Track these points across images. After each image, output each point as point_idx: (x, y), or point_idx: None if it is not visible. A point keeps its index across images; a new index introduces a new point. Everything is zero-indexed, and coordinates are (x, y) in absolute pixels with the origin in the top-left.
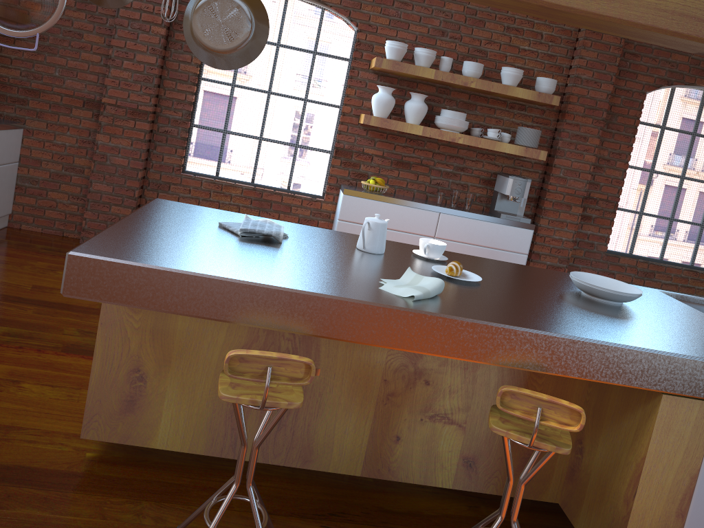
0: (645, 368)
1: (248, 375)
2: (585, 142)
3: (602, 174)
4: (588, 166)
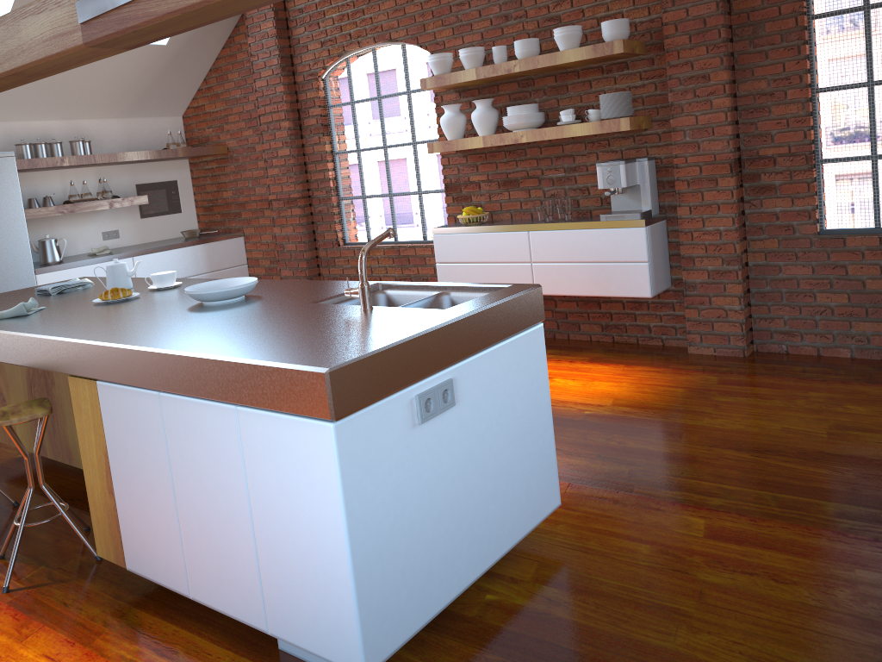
0: (49, 353)
1: None
2: (708, 82)
3: (770, 117)
4: (722, 114)
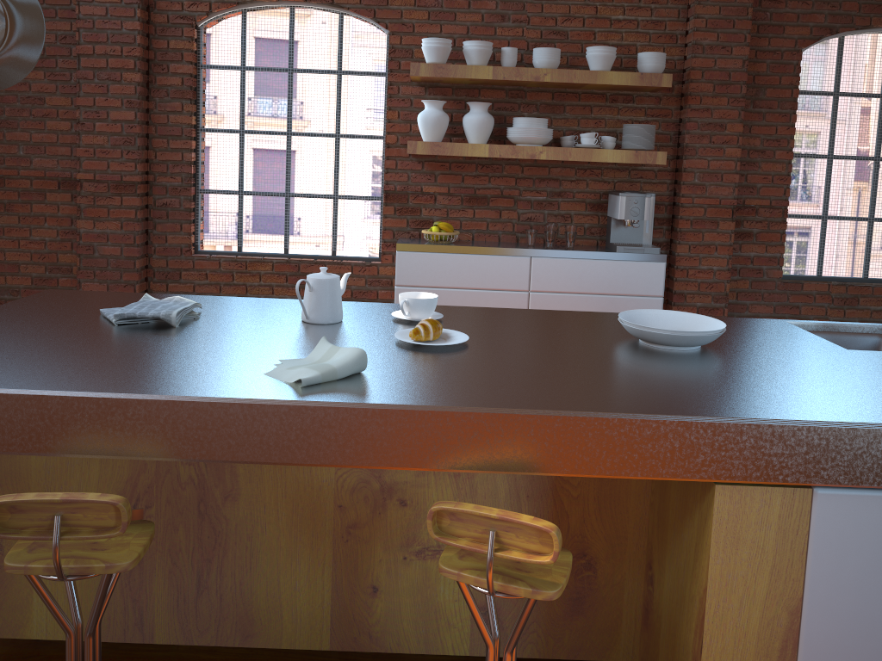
0: (676, 446)
1: (29, 532)
2: (723, 131)
3: (757, 171)
4: (733, 163)
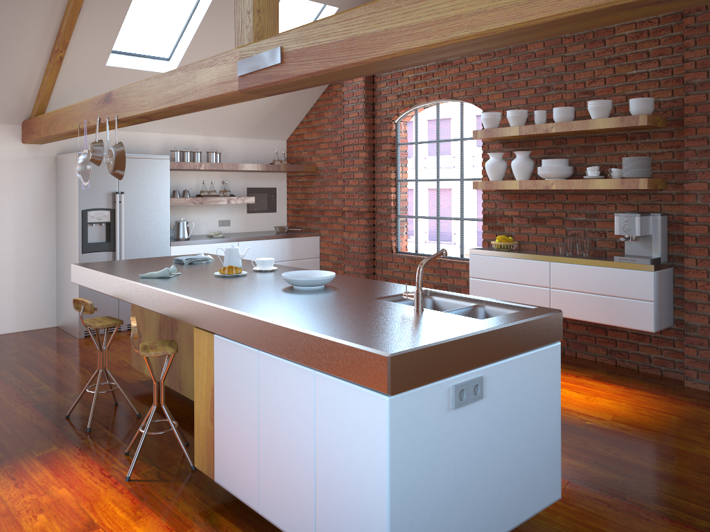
0: (183, 308)
1: (81, 310)
2: None
3: None
4: None
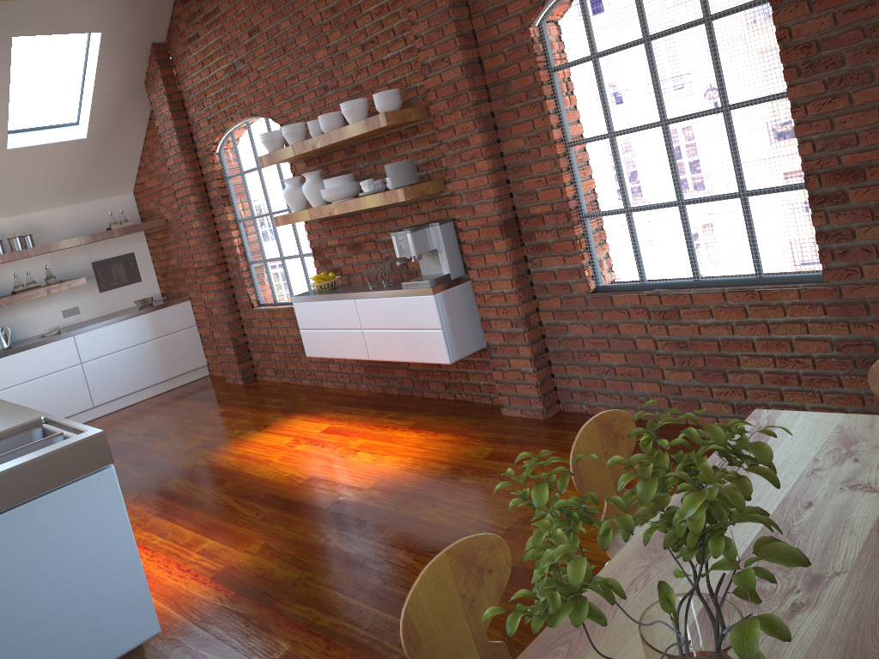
0: None
1: None
2: (469, 146)
3: (532, 174)
4: (484, 177)
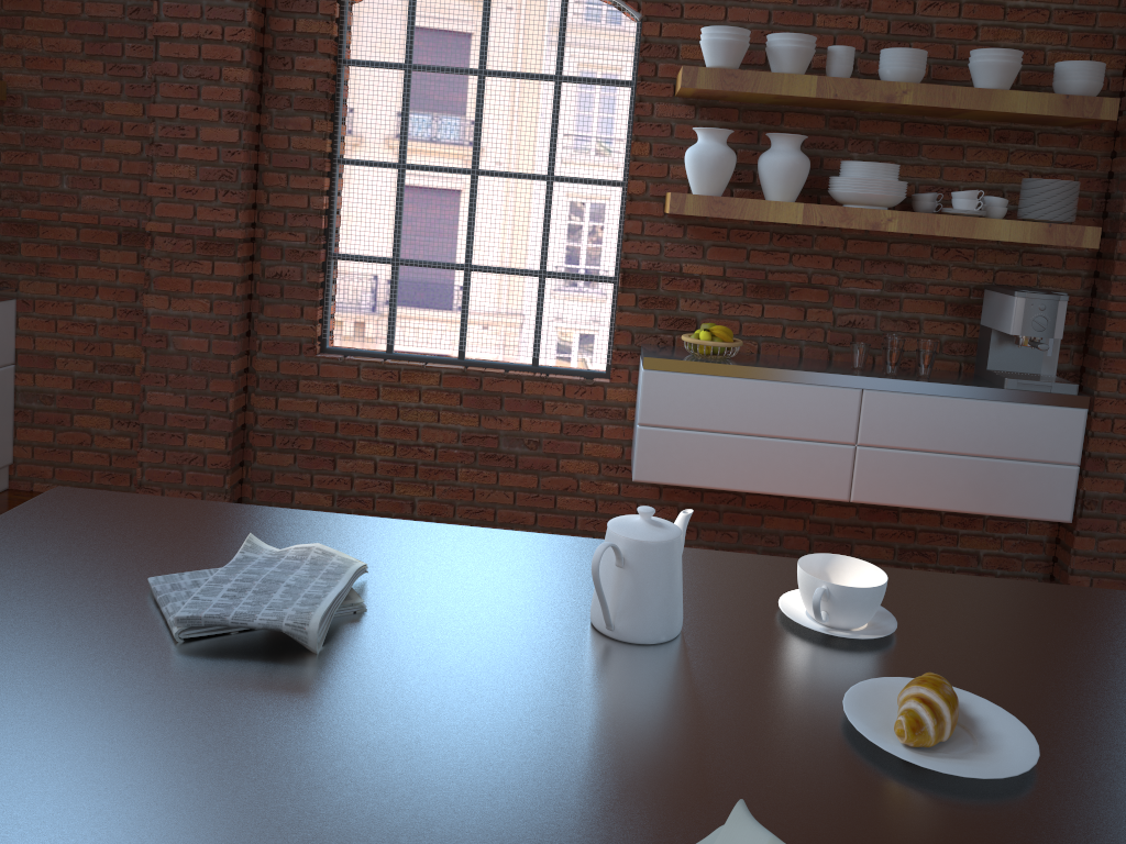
0: None
1: None
2: None
3: None
4: None
